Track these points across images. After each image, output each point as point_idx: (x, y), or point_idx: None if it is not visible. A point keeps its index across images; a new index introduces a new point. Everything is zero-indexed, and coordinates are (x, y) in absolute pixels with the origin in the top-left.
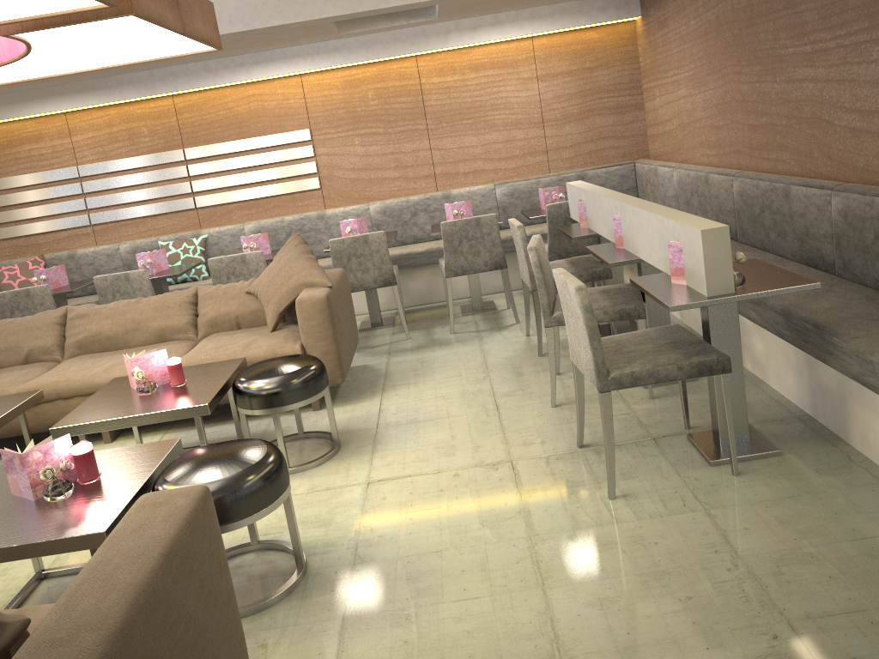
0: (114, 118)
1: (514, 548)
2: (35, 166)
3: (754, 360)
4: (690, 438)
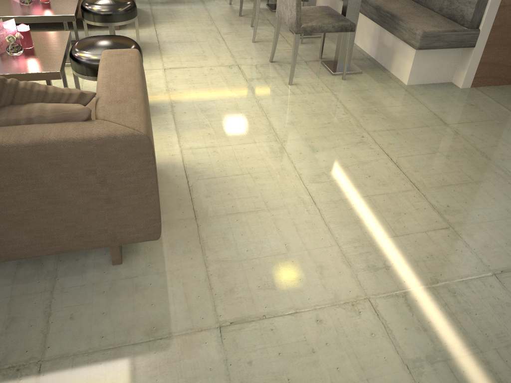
0: None
1: (249, 101)
2: None
3: None
4: (323, 62)
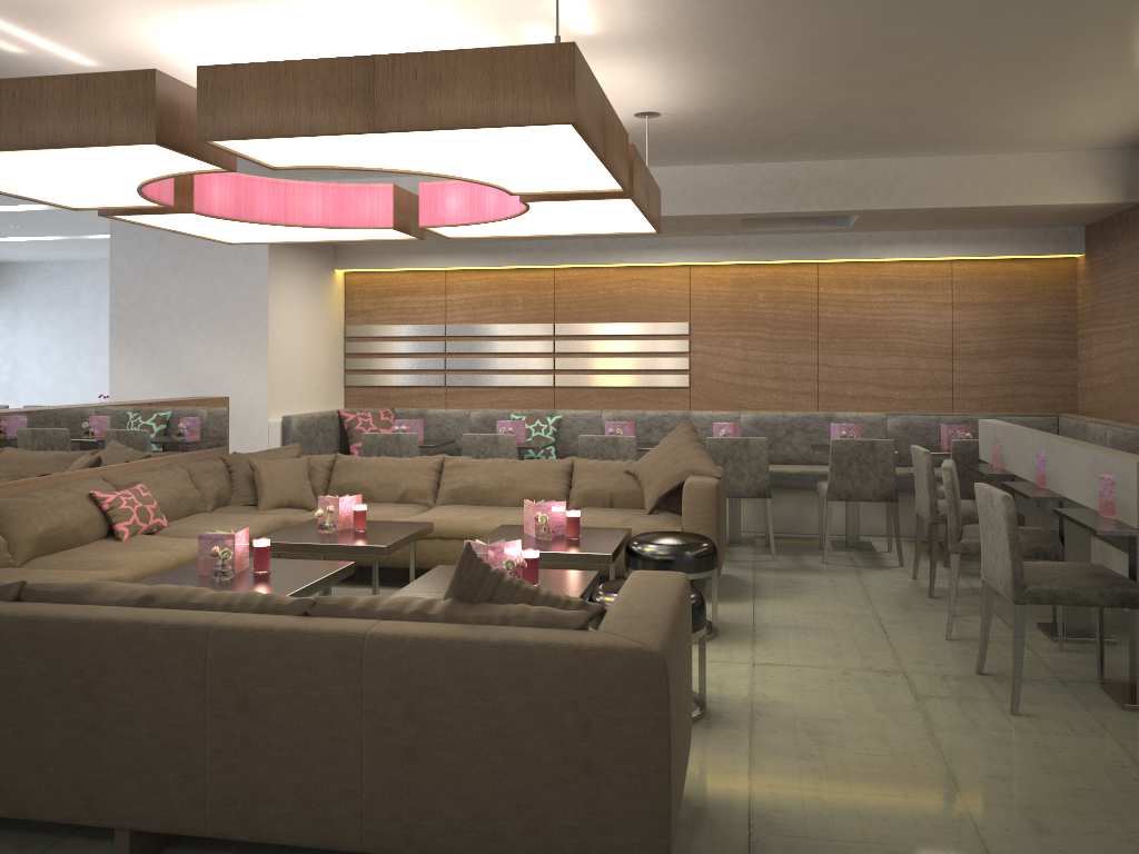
0: (492, 283)
1: (912, 731)
2: (405, 319)
3: None
4: (1103, 684)
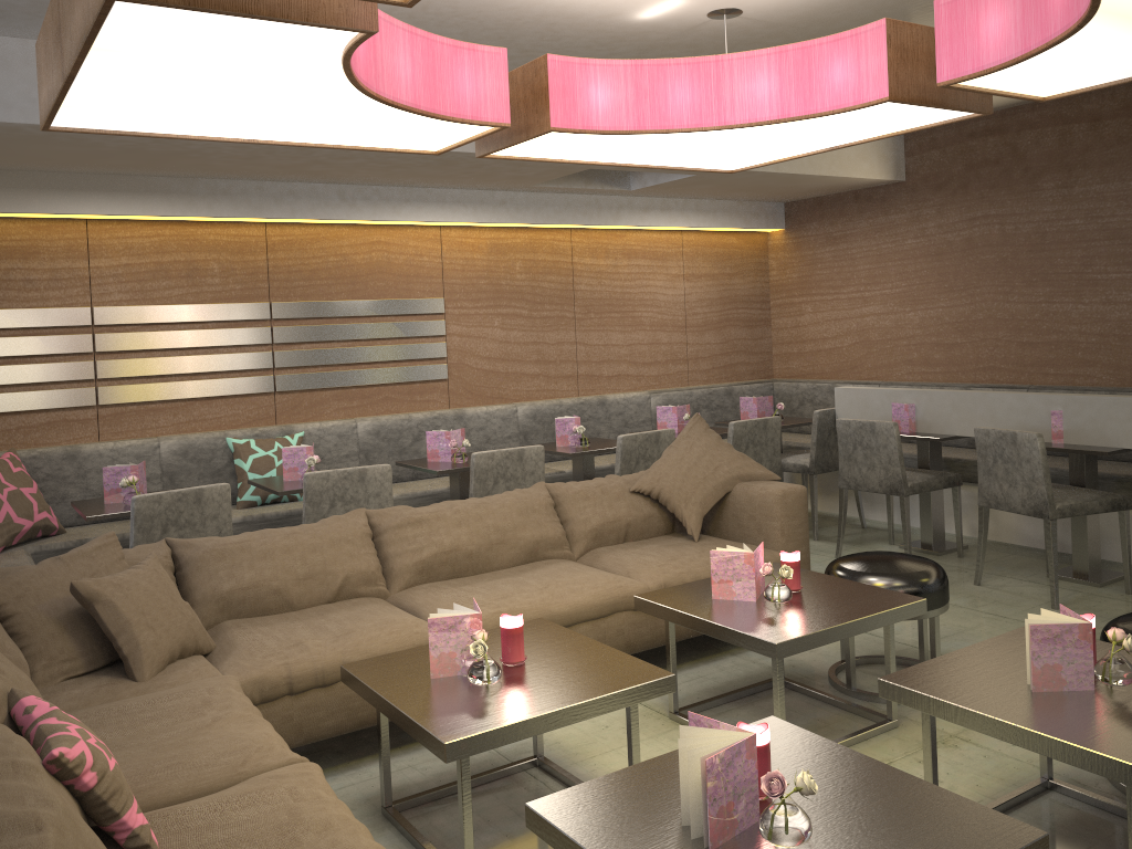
0: (169, 242)
1: None
2: (12, 298)
3: None
4: None
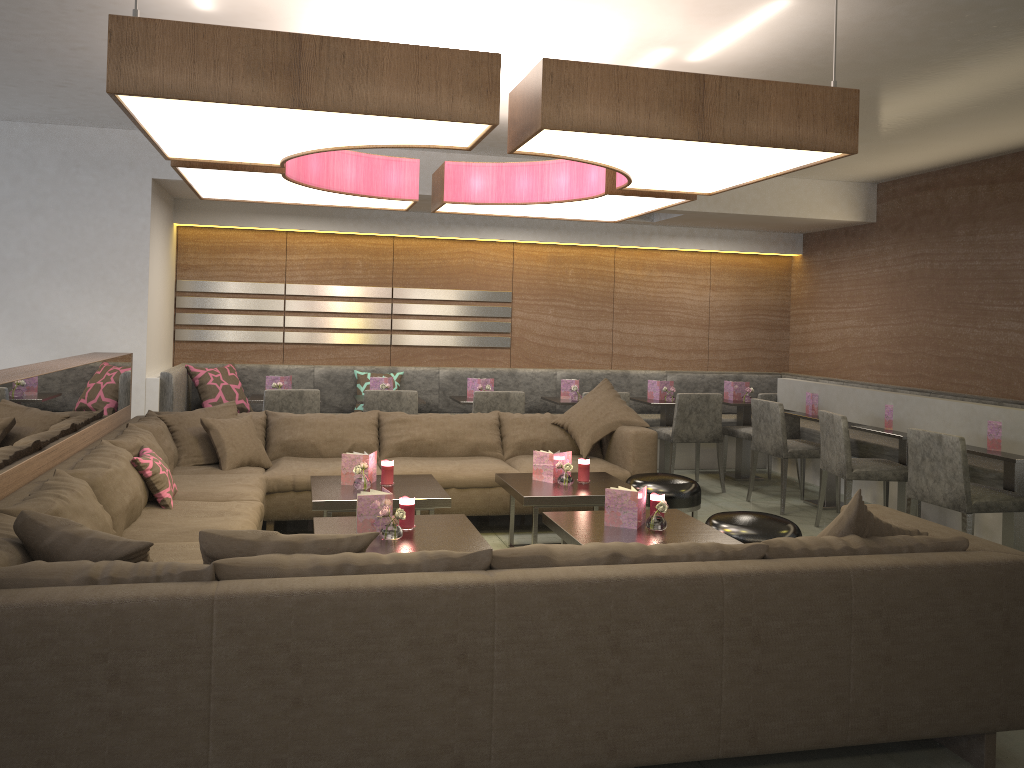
0: (333, 246)
1: None
2: (242, 276)
3: (980, 528)
4: None
